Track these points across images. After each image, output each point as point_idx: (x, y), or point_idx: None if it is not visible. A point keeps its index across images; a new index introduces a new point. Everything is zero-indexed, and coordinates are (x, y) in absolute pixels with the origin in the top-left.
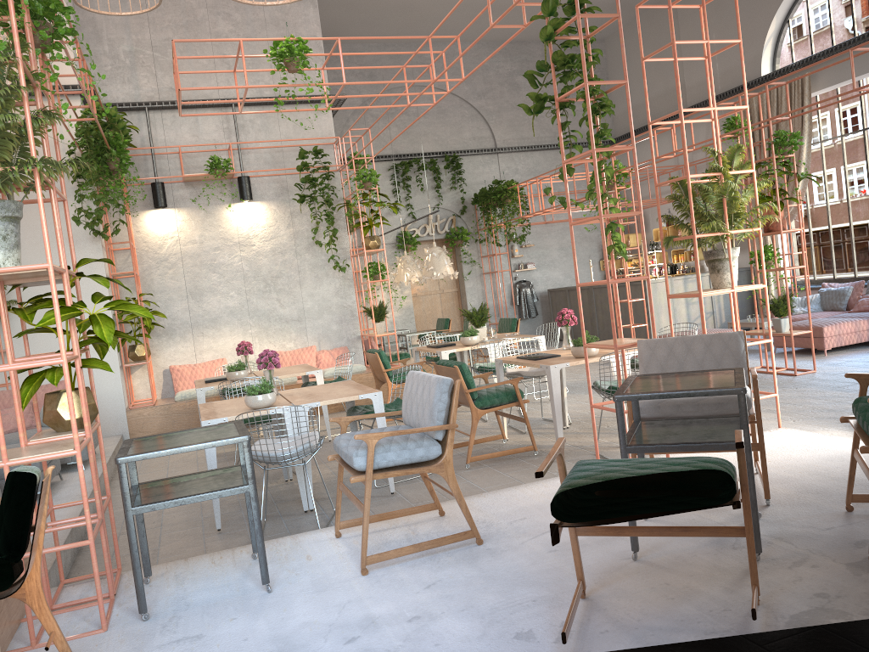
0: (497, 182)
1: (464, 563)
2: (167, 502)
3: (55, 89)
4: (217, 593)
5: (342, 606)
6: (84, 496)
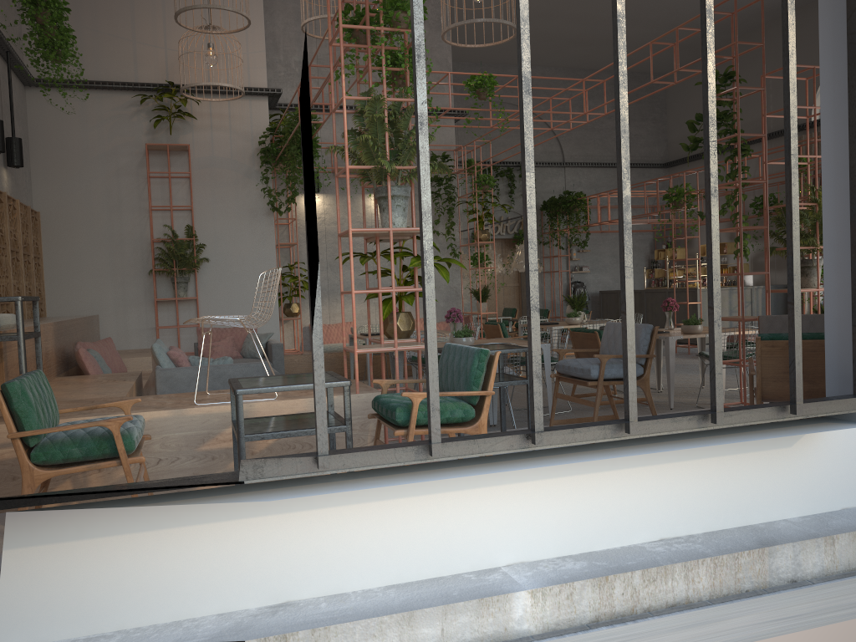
0: (568, 192)
1: None
2: None
3: (252, 90)
4: None
5: None
6: None
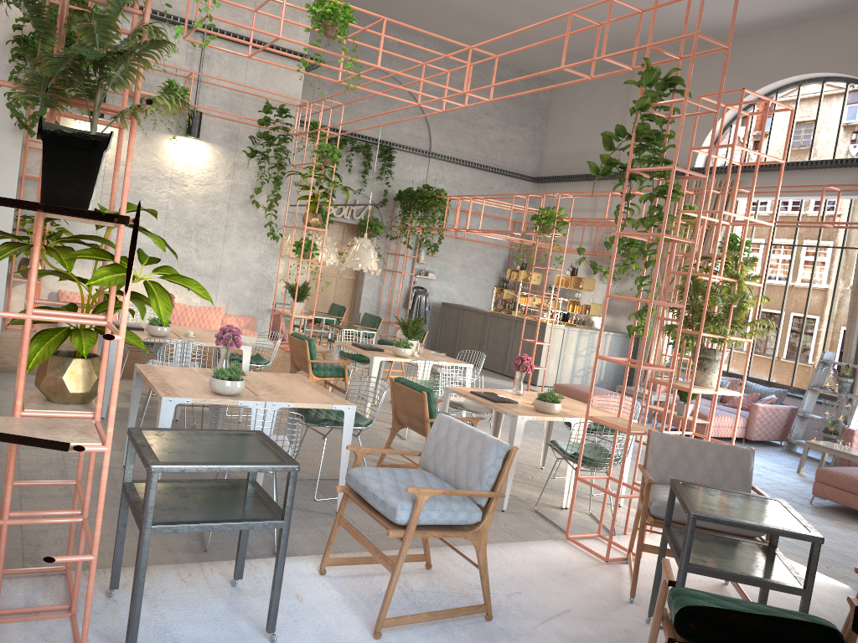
0: (428, 187)
1: None
2: (193, 525)
3: None
4: (207, 631)
5: None
6: (101, 502)
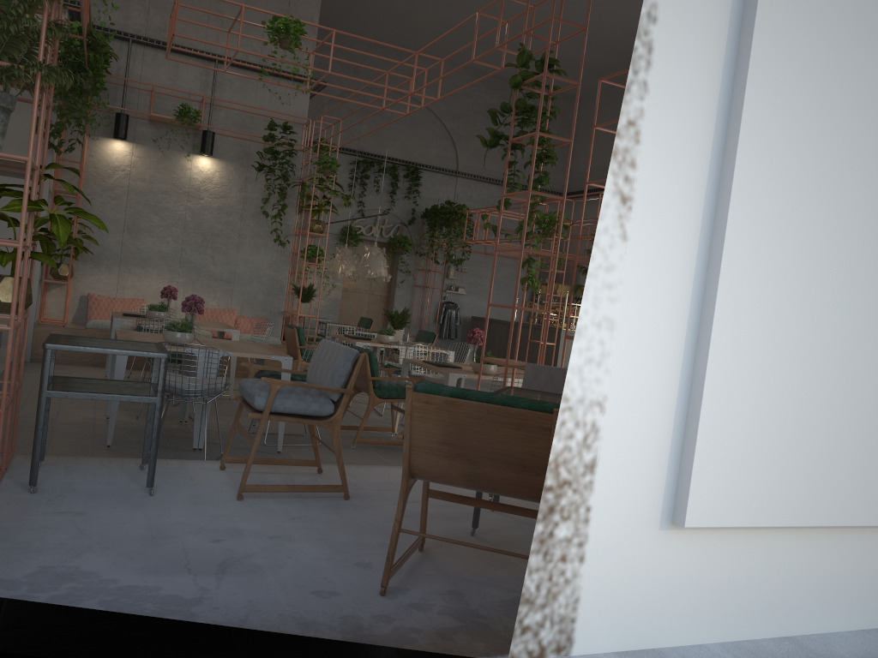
0: (450, 203)
1: (329, 509)
2: (80, 393)
3: None
4: (103, 487)
5: (214, 517)
6: (6, 369)
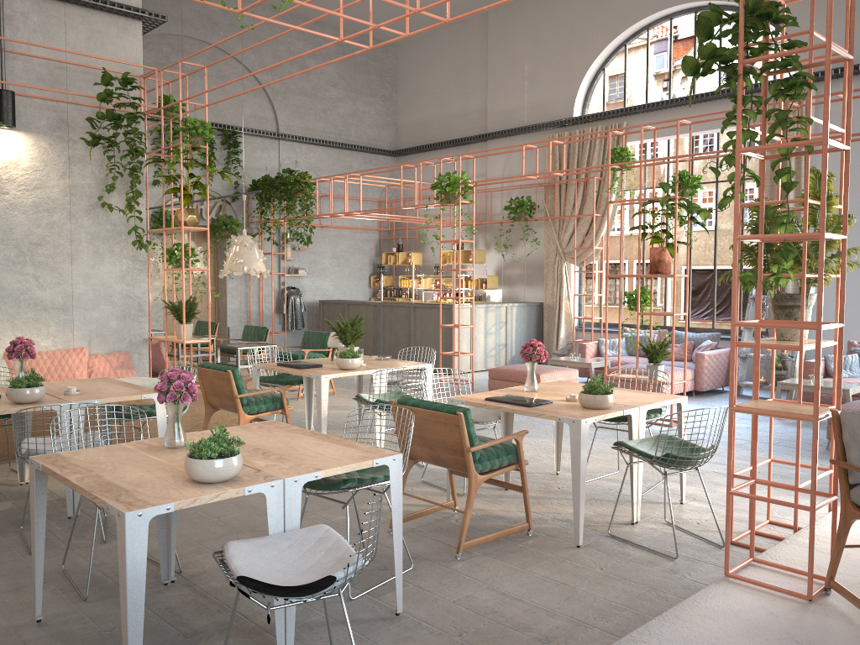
0: (290, 171)
1: None
2: None
3: None
4: None
5: None
6: None
